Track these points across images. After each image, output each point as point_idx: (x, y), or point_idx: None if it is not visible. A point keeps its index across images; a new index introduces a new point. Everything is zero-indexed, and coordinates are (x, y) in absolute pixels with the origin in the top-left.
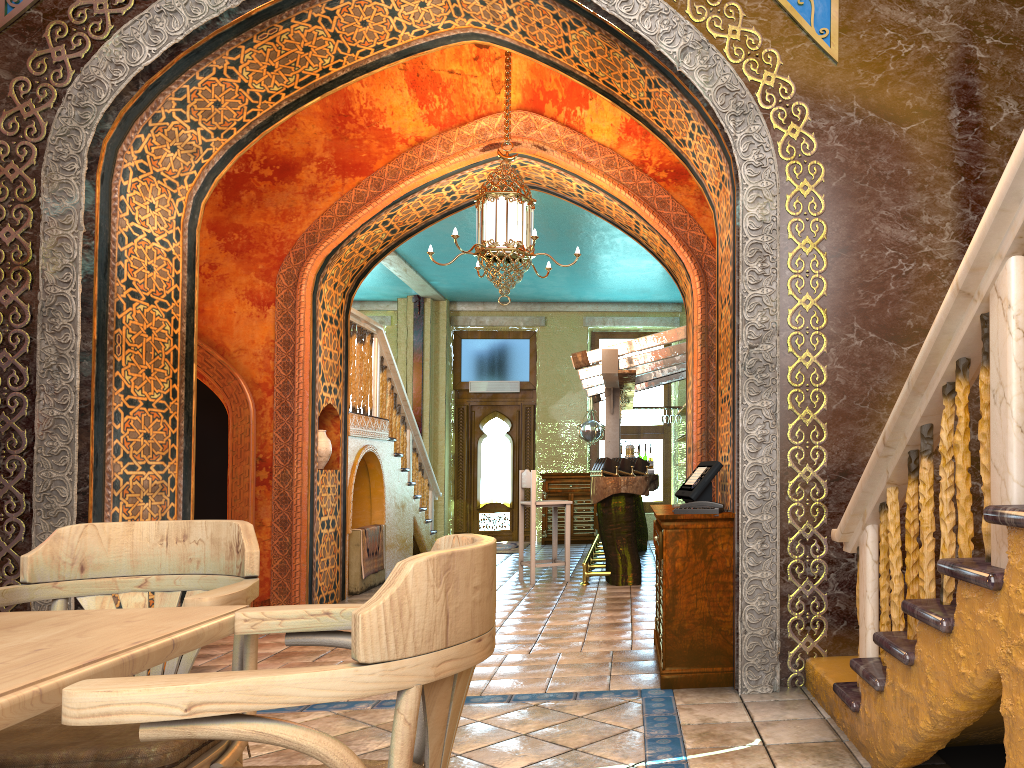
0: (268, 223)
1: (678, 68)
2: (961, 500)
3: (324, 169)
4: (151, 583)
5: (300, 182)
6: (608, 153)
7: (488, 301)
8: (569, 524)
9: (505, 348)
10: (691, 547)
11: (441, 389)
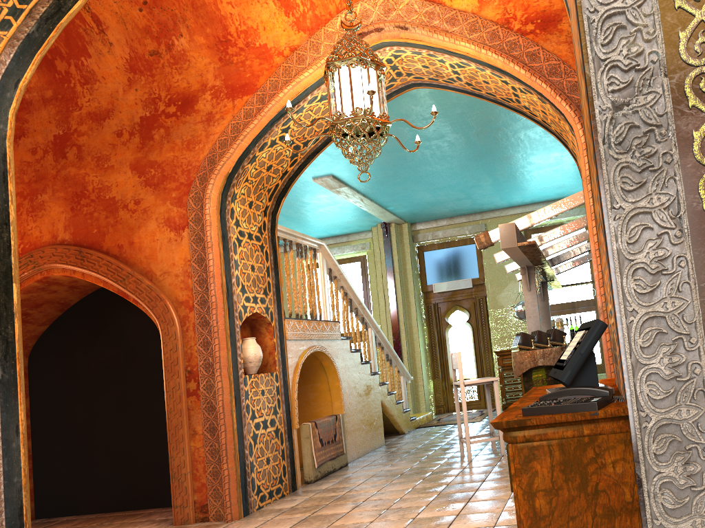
0: (176, 154)
1: None
2: None
3: (216, 96)
4: None
5: (198, 112)
6: (470, 18)
7: (439, 218)
8: (498, 399)
9: (457, 254)
10: (559, 471)
11: (411, 293)
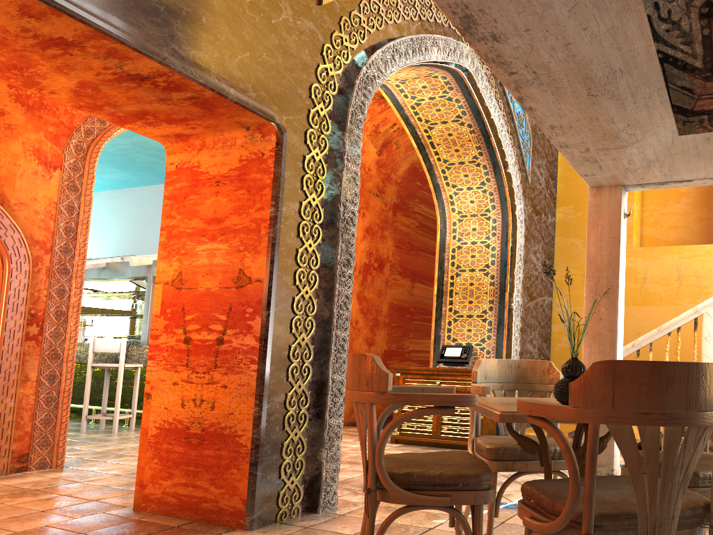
0: None
1: (508, 170)
2: None
3: None
4: None
5: None
6: None
7: None
8: (139, 383)
9: None
10: None
11: None
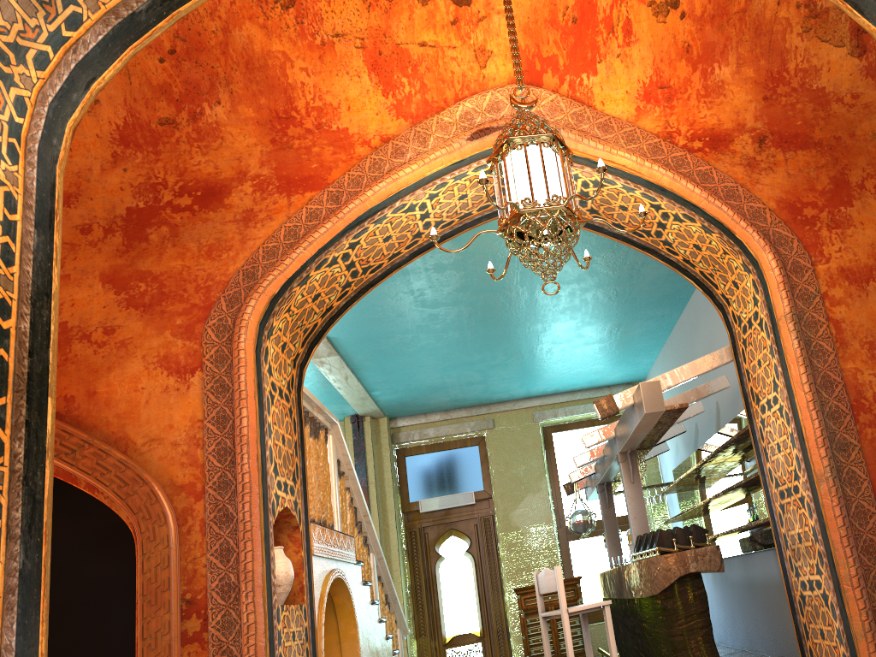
0: (188, 264)
1: None
2: None
3: (262, 188)
4: None
5: (230, 208)
6: (627, 126)
7: (430, 411)
8: (613, 632)
9: (453, 459)
10: None
11: (390, 513)
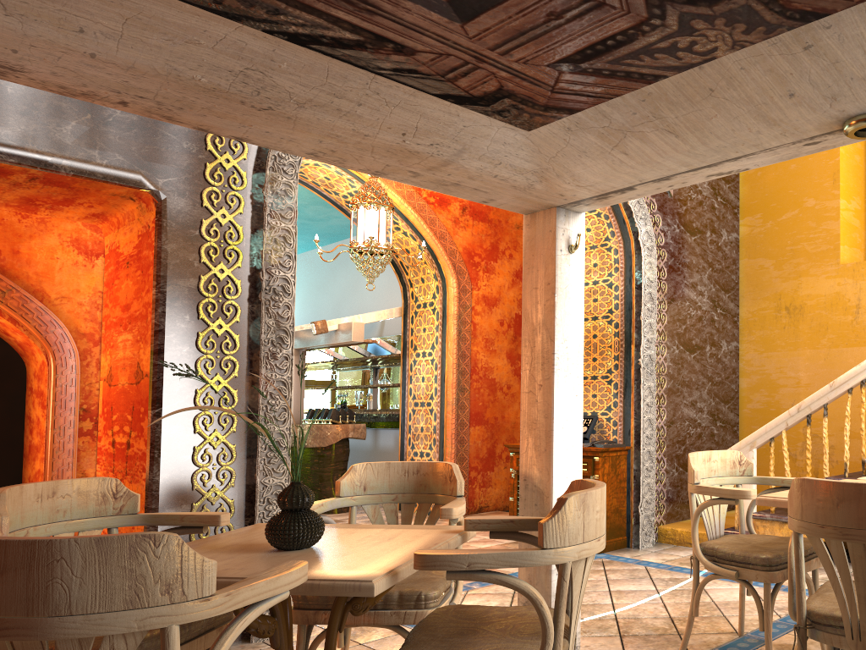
0: None
1: None
2: (863, 434)
3: None
4: (700, 483)
5: None
6: None
7: None
8: None
9: None
10: (610, 467)
11: None
